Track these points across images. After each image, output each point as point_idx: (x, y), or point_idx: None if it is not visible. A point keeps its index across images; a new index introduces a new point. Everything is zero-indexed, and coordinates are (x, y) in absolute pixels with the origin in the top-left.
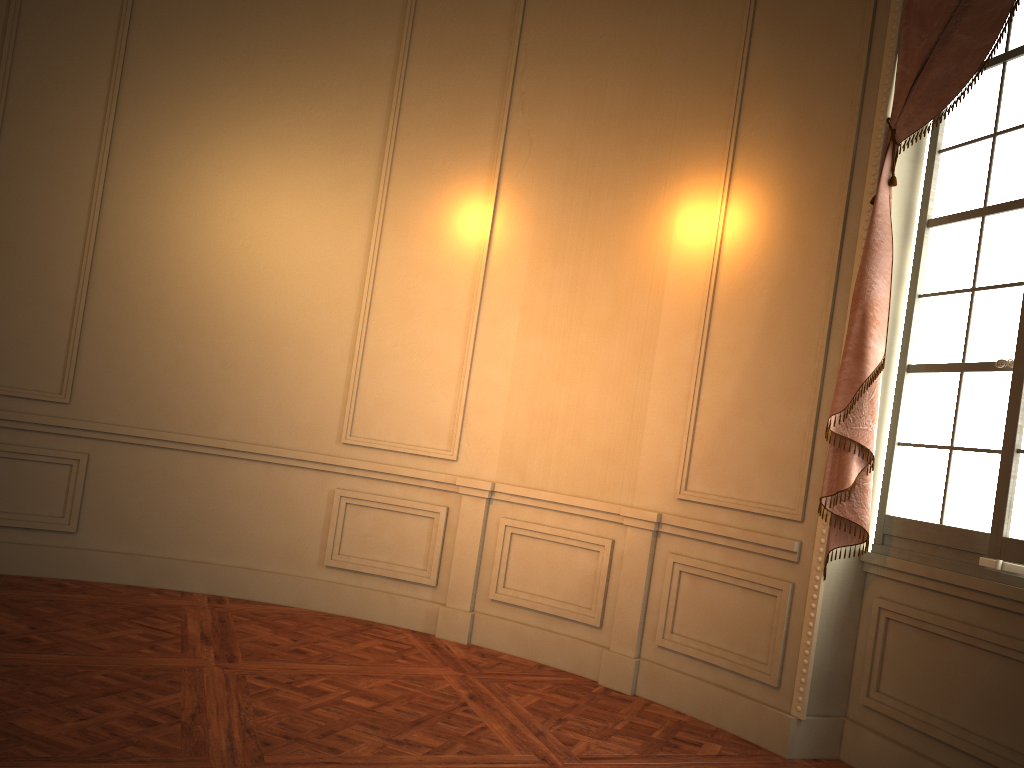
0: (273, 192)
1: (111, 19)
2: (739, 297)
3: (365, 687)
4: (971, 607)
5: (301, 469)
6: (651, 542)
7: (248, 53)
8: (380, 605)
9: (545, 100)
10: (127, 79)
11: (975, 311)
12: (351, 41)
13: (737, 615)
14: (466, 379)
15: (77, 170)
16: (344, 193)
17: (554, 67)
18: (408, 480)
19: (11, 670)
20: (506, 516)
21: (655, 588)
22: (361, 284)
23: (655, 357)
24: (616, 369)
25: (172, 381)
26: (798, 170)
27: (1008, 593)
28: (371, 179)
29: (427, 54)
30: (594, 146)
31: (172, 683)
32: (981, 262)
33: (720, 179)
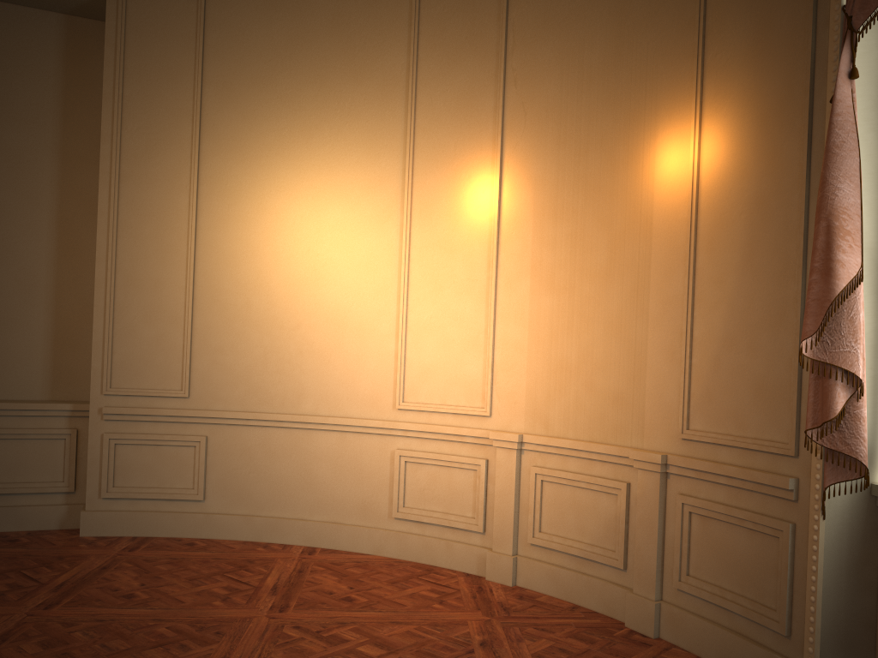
0: (323, 201)
1: (188, 86)
2: (719, 227)
3: (385, 634)
4: None
5: (367, 434)
6: (660, 484)
7: (292, 89)
8: (440, 551)
9: (533, 71)
10: (204, 131)
11: None
12: (371, 59)
13: (745, 557)
14: (491, 341)
15: (176, 210)
16: (378, 191)
17: (538, 39)
18: (452, 437)
19: (98, 624)
20: (536, 464)
21: (669, 530)
22: (399, 268)
23: (649, 299)
24: (617, 315)
25: (262, 370)
26: (762, 84)
27: None
28: (398, 174)
29: (432, 55)
30: (579, 104)
31: (217, 634)
32: None
33: (692, 111)
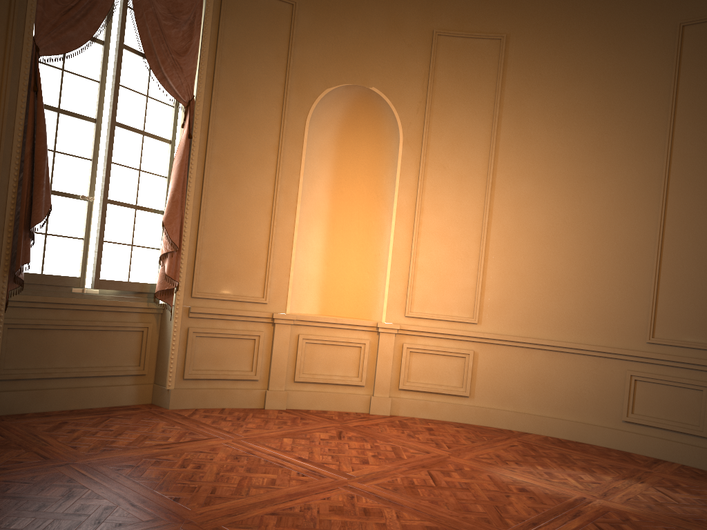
0: None
1: None
2: None
3: None
4: (64, 312)
5: None
6: None
7: None
8: None
9: None
10: None
11: (56, 163)
12: None
13: None
14: None
15: None
16: None
17: None
18: None
19: None
20: None
21: None
22: None
23: None
24: None
25: None
26: None
27: (91, 302)
28: None
29: None
30: None
31: None
32: (58, 138)
33: None
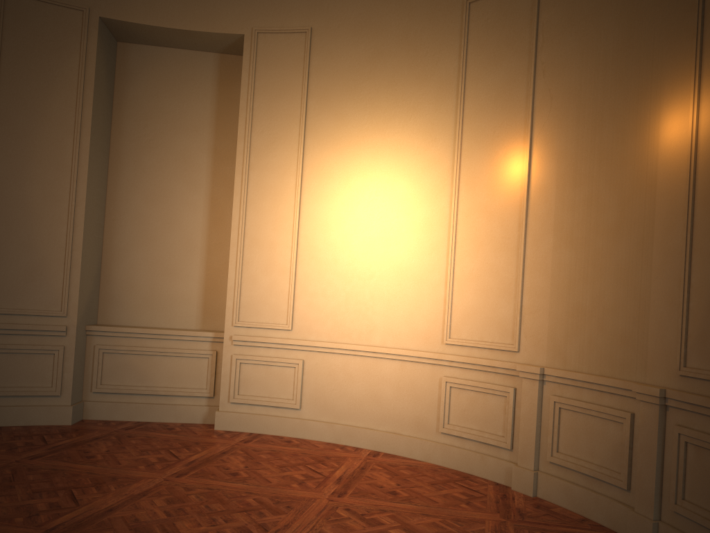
0: (392, 178)
1: (297, 97)
2: None
3: (414, 523)
4: None
5: (421, 363)
6: (659, 415)
7: (371, 93)
8: (475, 462)
9: (558, 63)
10: (308, 130)
11: None
12: (430, 65)
13: None
14: (519, 288)
15: (286, 190)
16: (434, 169)
17: (563, 35)
18: (487, 368)
19: (207, 491)
20: (555, 394)
21: (668, 457)
22: (448, 229)
23: (653, 250)
24: (625, 265)
25: (344, 310)
26: None
27: None
28: (449, 155)
29: (478, 57)
30: (595, 87)
31: (287, 507)
32: None
33: (692, 83)
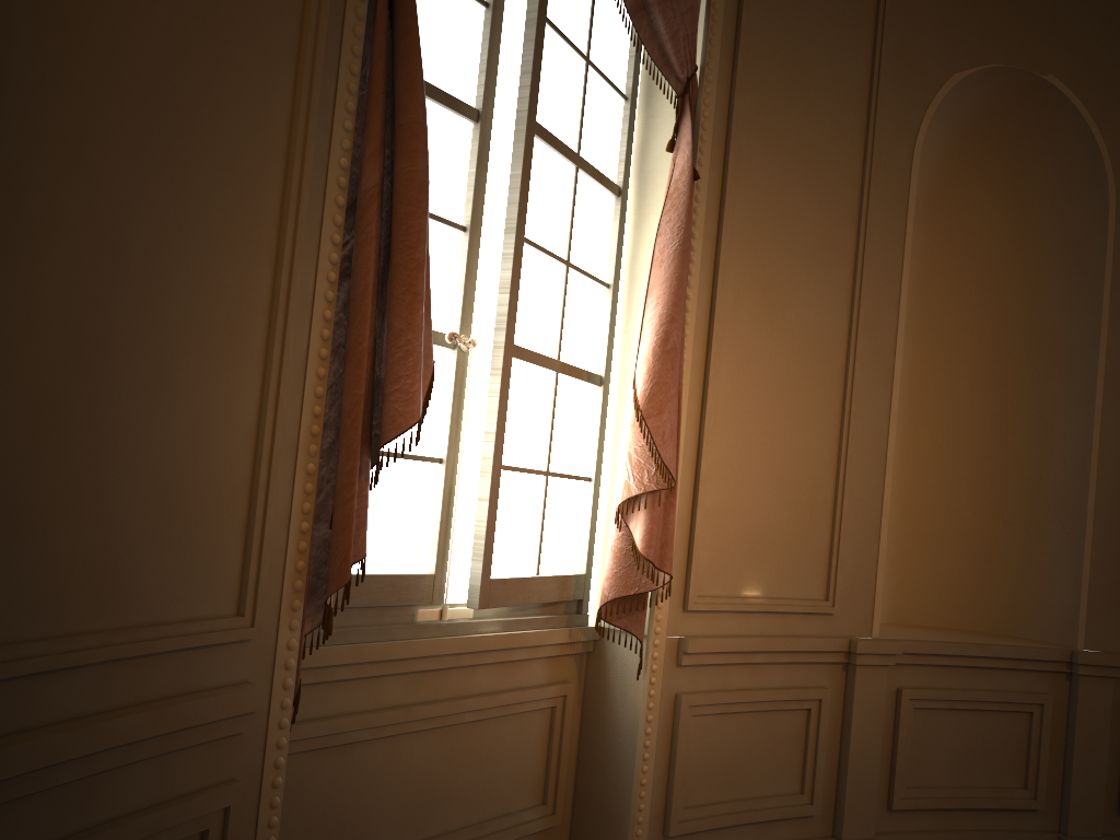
0: None
1: None
2: None
3: None
4: (393, 683)
5: None
6: None
7: None
8: None
9: None
10: None
11: None
12: None
13: None
14: None
15: None
16: None
17: None
18: None
19: None
20: None
21: None
22: None
23: None
24: None
25: None
26: None
27: (460, 646)
28: None
29: None
30: None
31: None
32: None
33: None
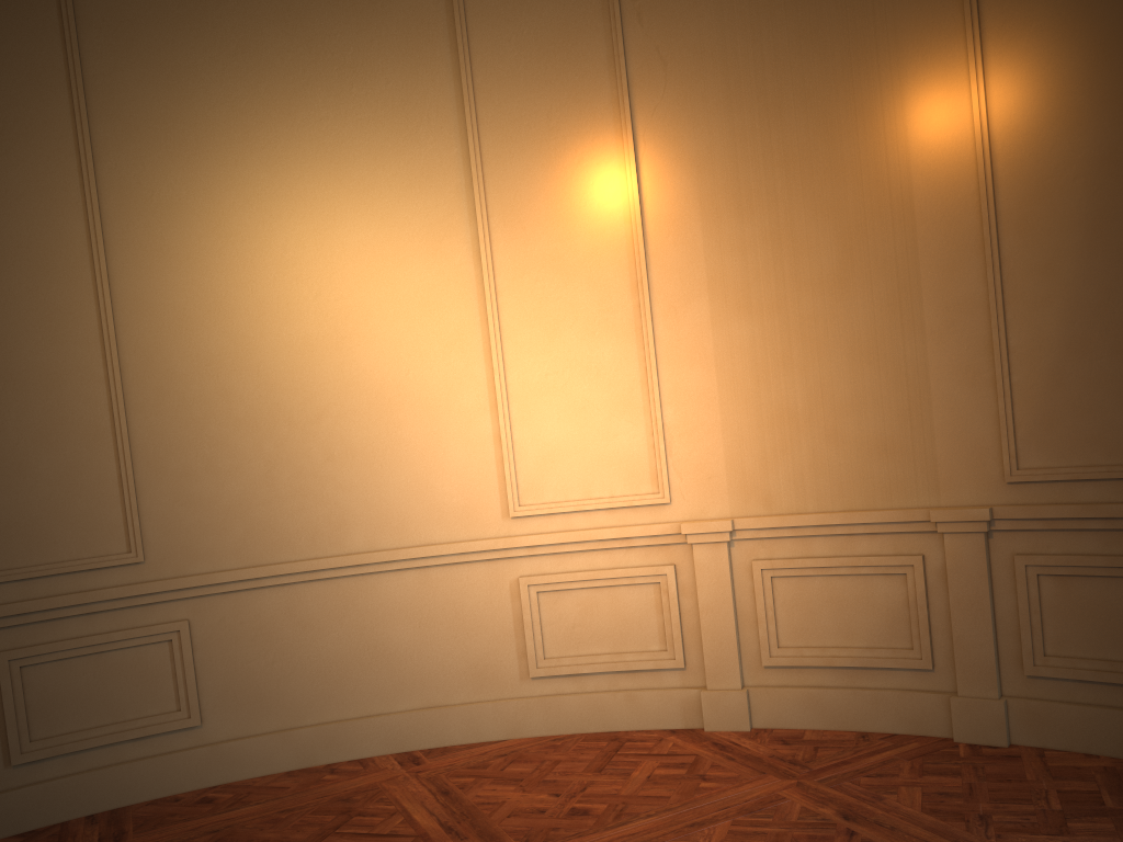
0: (331, 213)
1: (49, 25)
2: (1037, 198)
3: None
4: None
5: (466, 564)
6: (985, 547)
7: (246, 32)
8: (617, 709)
9: (669, 1)
10: (95, 105)
11: None
12: None
13: None
14: (657, 395)
15: (64, 246)
16: (425, 191)
17: None
18: (612, 543)
19: None
20: (757, 557)
21: (1002, 604)
22: (480, 306)
23: (923, 306)
24: (867, 334)
25: (268, 495)
26: (1092, 5)
27: None
28: (456, 164)
29: None
30: (757, 47)
31: None
32: None
33: (964, 47)
